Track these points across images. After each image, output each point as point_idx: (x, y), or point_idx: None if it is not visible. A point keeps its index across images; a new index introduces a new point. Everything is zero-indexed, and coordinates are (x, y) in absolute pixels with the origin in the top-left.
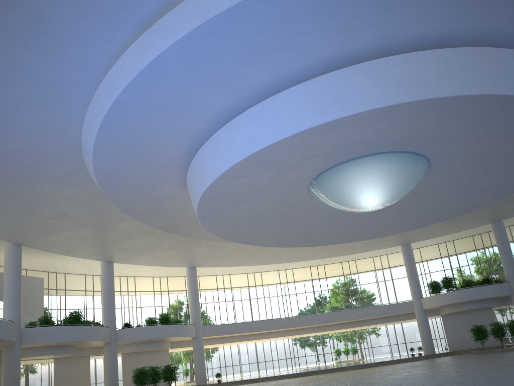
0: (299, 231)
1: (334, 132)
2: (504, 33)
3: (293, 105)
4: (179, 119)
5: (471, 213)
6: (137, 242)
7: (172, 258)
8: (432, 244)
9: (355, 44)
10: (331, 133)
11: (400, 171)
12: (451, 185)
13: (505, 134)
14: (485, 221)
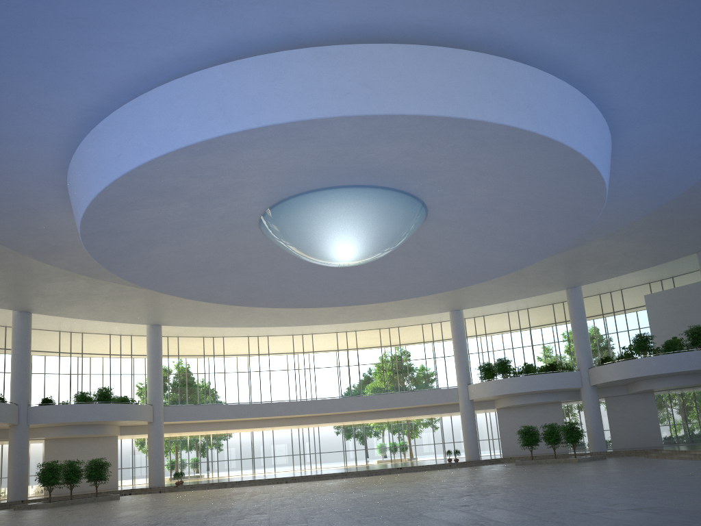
0: (273, 286)
1: (238, 154)
2: (465, 28)
3: (166, 110)
4: (20, 118)
5: (536, 275)
6: (59, 286)
7: (121, 311)
8: (501, 312)
9: (242, 27)
10: (233, 155)
11: (374, 214)
12: (467, 237)
13: (506, 173)
14: (556, 287)
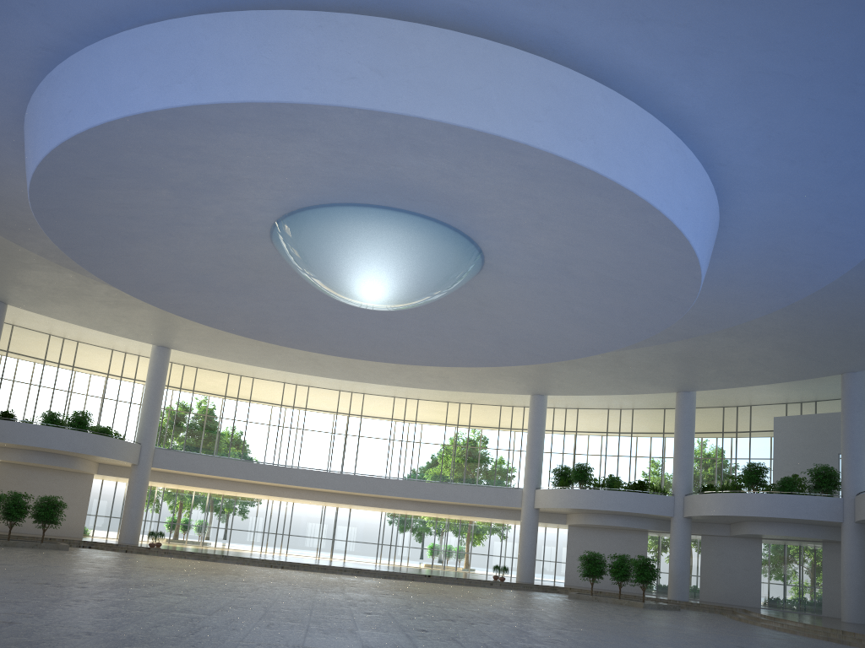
0: (293, 321)
1: (219, 135)
2: (521, 20)
3: (129, 63)
4: None
5: (640, 367)
6: (41, 276)
7: (120, 322)
8: (599, 407)
9: None
10: (213, 136)
11: (408, 248)
12: (536, 300)
13: (574, 223)
14: (665, 387)
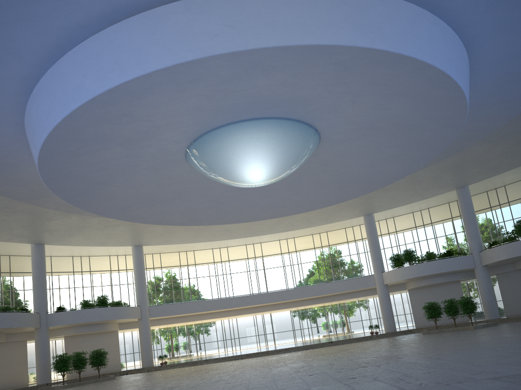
0: (211, 208)
1: (141, 100)
2: None
3: (76, 70)
4: None
5: (429, 180)
6: (59, 223)
7: (110, 238)
8: (407, 213)
9: None
10: (138, 101)
11: (272, 140)
12: (358, 153)
13: (375, 93)
14: (447, 188)
